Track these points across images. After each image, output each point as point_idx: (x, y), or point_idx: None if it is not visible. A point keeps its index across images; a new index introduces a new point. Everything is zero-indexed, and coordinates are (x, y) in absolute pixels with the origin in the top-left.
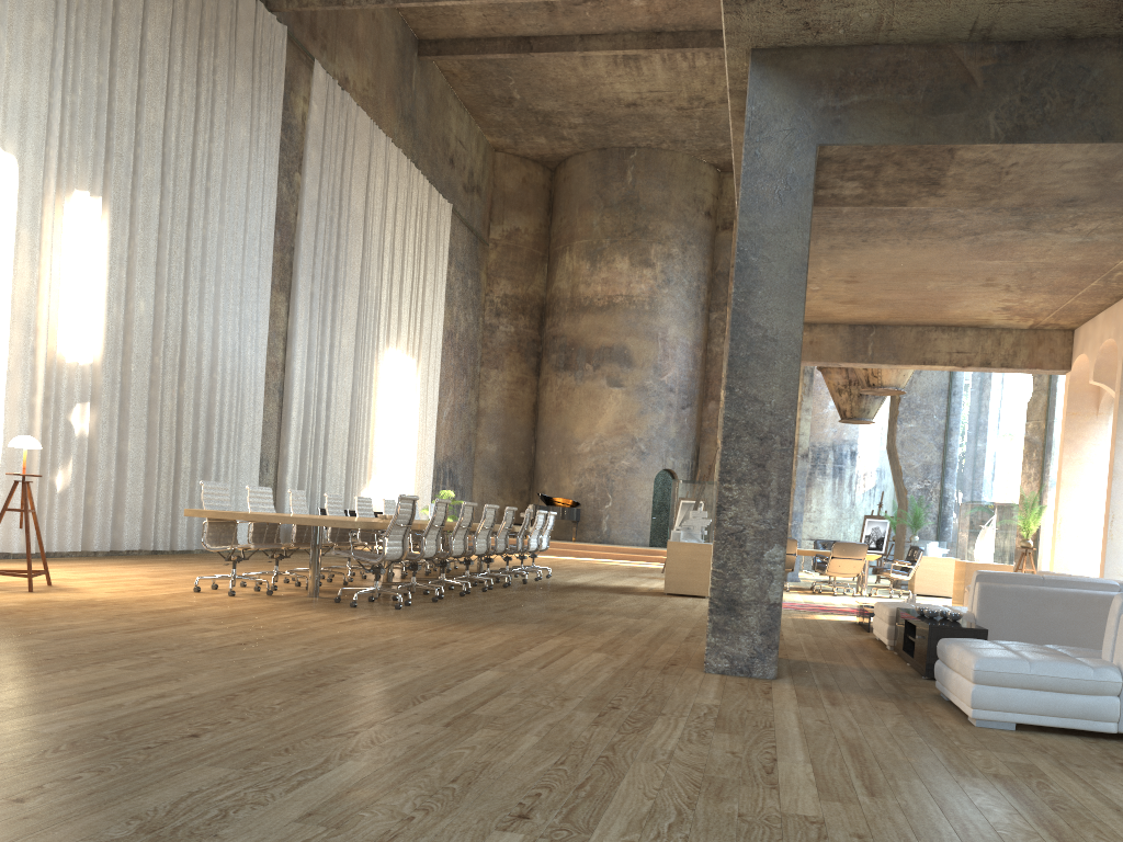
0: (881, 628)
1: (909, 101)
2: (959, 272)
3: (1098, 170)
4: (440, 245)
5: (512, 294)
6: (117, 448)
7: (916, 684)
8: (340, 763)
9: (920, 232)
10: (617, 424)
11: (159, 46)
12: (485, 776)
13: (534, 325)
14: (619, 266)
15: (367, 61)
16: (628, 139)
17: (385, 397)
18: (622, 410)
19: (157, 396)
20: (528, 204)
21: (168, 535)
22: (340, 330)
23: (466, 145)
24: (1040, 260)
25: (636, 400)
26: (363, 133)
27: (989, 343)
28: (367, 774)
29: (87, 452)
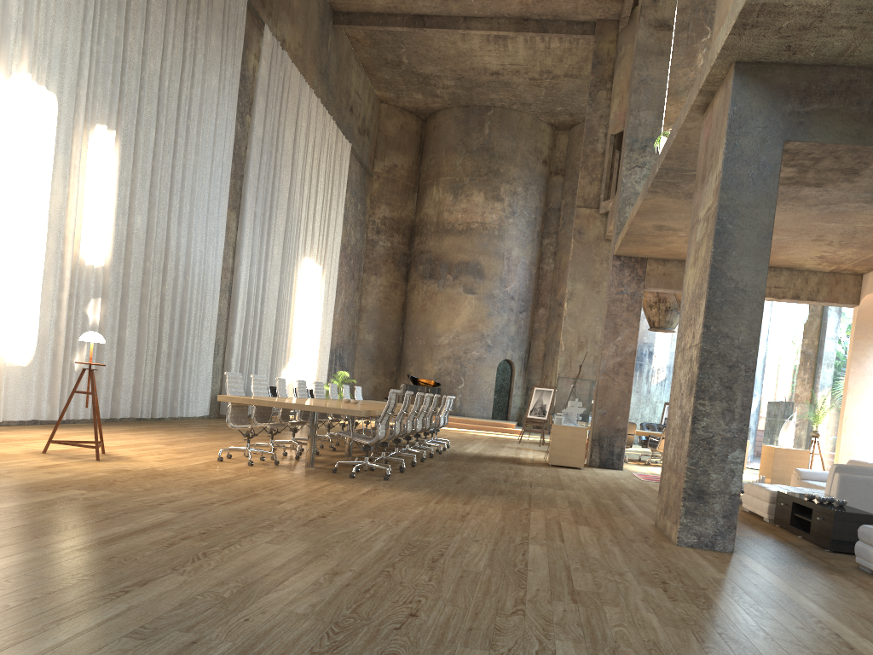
0: (757, 505)
1: (857, 111)
2: (800, 230)
3: None
4: (342, 176)
5: (390, 216)
6: (117, 335)
7: (830, 557)
8: (552, 643)
9: (787, 200)
10: (470, 323)
11: (159, 8)
12: None
13: (405, 241)
14: (476, 199)
15: (299, 27)
16: (487, 100)
17: (300, 296)
18: (474, 312)
19: (147, 293)
20: (404, 146)
21: (150, 406)
22: (273, 242)
23: (361, 97)
24: (866, 225)
25: (485, 305)
26: (295, 84)
27: (799, 281)
28: (586, 654)
29: None
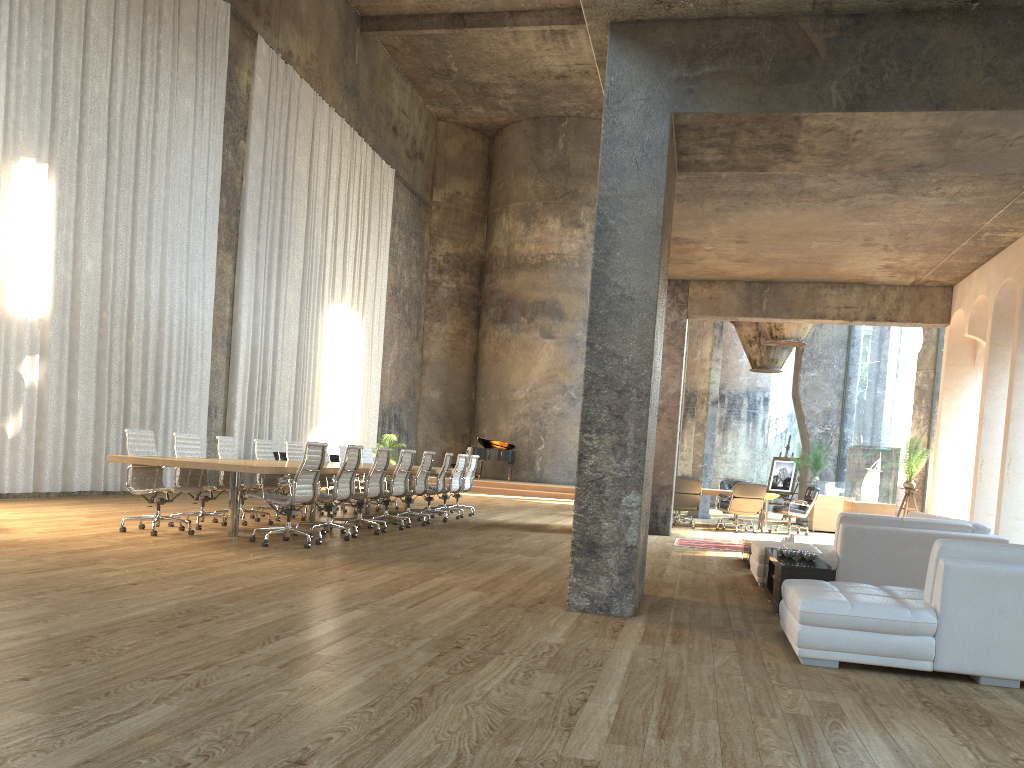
0: (753, 566)
1: (757, 71)
2: (838, 233)
3: (938, 137)
4: (383, 207)
5: (454, 253)
6: (67, 397)
7: (766, 621)
8: (152, 707)
9: (797, 196)
10: (550, 373)
11: (103, 22)
12: (287, 720)
13: (474, 281)
14: (551, 227)
15: (311, 37)
16: (560, 109)
17: (330, 348)
18: (554, 360)
19: (105, 348)
20: (468, 169)
21: (118, 477)
22: (286, 287)
23: (409, 114)
24: (911, 221)
25: (567, 351)
26: (307, 103)
27: (875, 299)
28: (172, 718)
29: (37, 401)
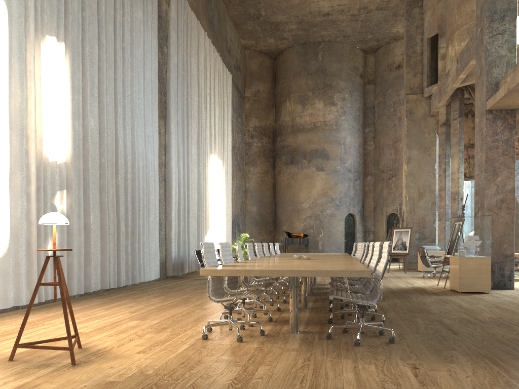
0: None
1: None
2: None
3: None
4: (228, 97)
5: (259, 125)
6: (83, 222)
7: None
8: None
9: None
10: (323, 191)
11: None
12: None
13: (270, 141)
14: (317, 106)
15: None
16: (319, 37)
17: (211, 182)
18: (325, 183)
19: (105, 184)
20: (263, 77)
21: (116, 277)
22: (190, 143)
23: (234, 43)
24: None
25: (332, 177)
26: (194, 27)
27: None
28: None
29: (66, 225)
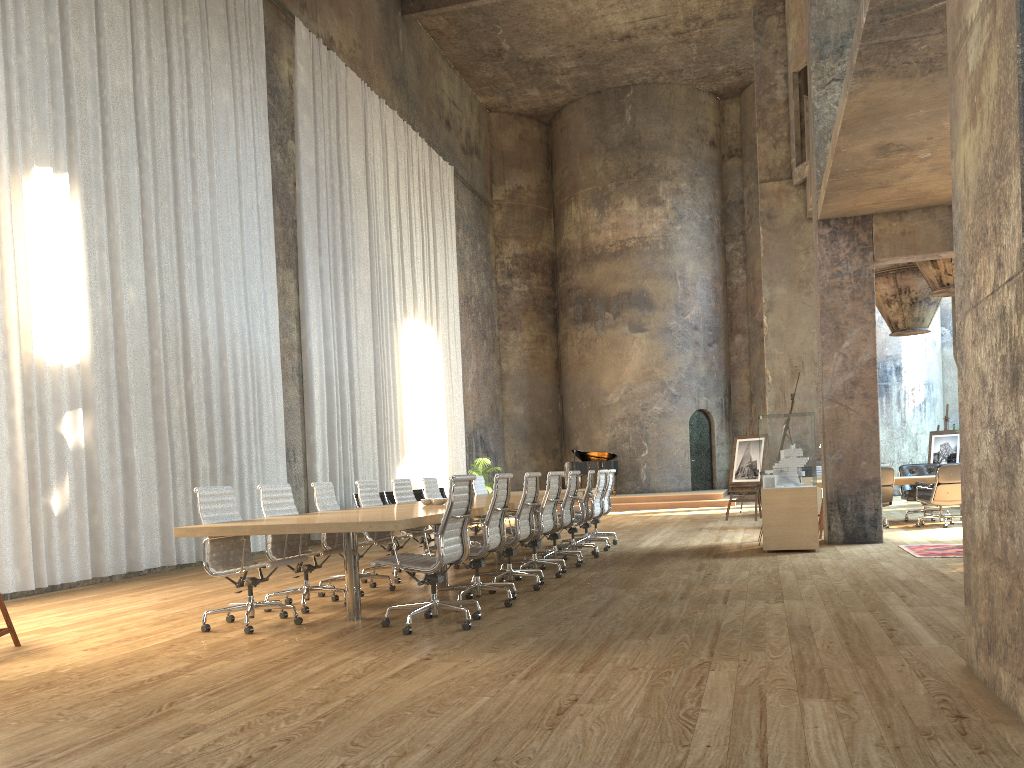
0: None
1: None
2: None
3: None
4: (446, 208)
5: (522, 253)
6: (122, 457)
7: None
8: None
9: None
10: (645, 370)
11: (117, 1)
12: None
13: (547, 281)
14: (627, 209)
15: (351, 21)
16: (623, 77)
17: (409, 369)
18: (648, 355)
19: (161, 393)
20: (527, 161)
21: (192, 546)
22: (355, 304)
23: (460, 106)
24: None
25: (661, 343)
26: (355, 95)
27: None
28: None
29: (85, 465)
